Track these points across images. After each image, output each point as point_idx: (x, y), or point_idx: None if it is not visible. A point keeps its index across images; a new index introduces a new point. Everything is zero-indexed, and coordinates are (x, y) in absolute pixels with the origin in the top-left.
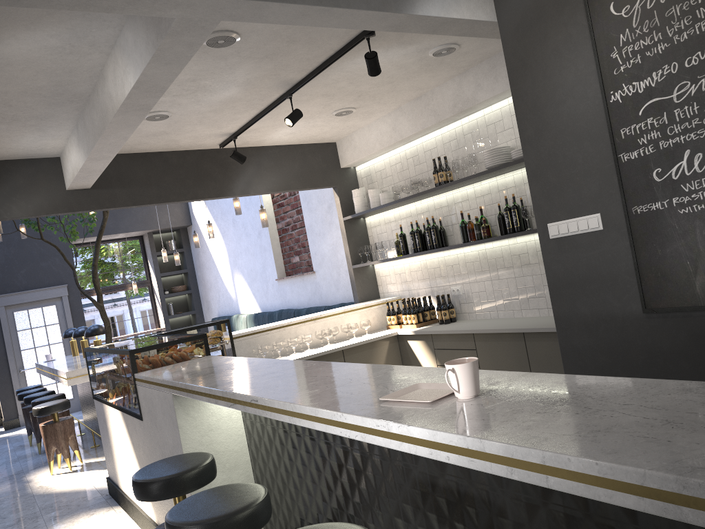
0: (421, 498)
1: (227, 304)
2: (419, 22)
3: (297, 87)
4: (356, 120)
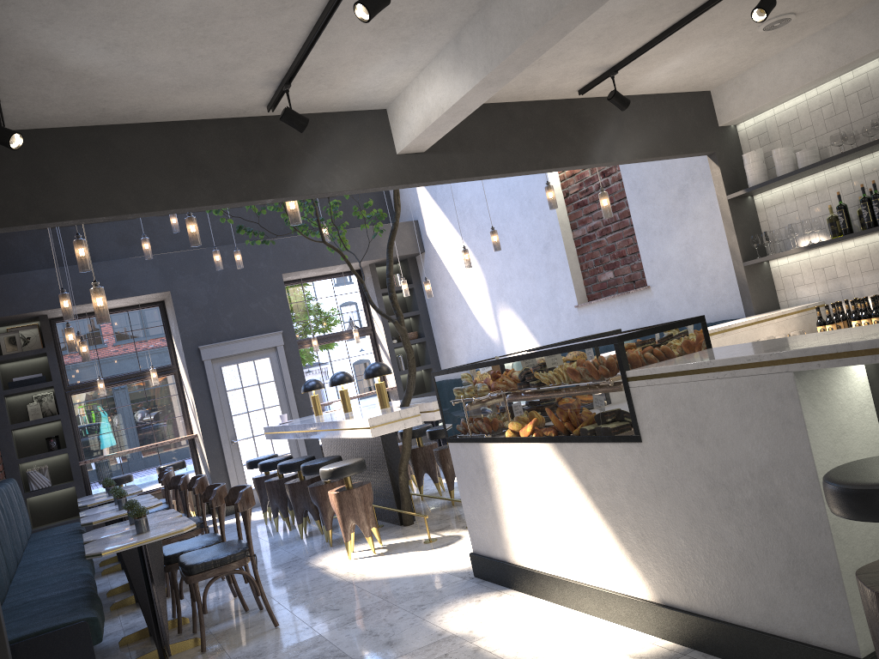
0: None
1: (484, 350)
2: None
3: None
4: (774, 42)
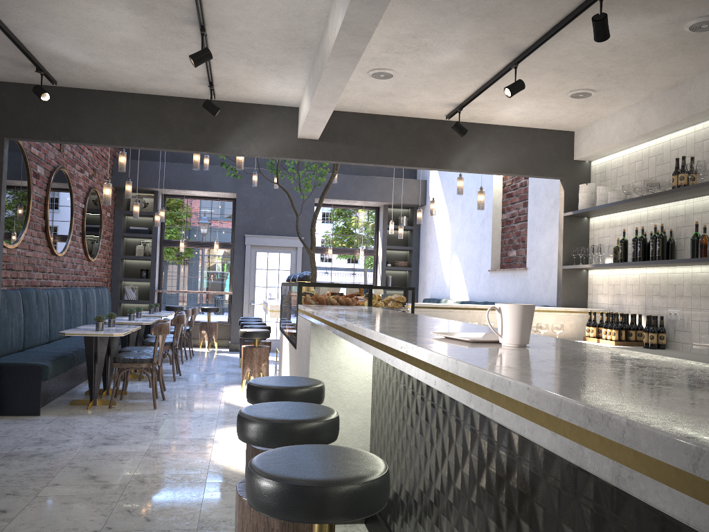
0: (477, 469)
1: (440, 287)
2: None
3: (523, 55)
4: (597, 106)
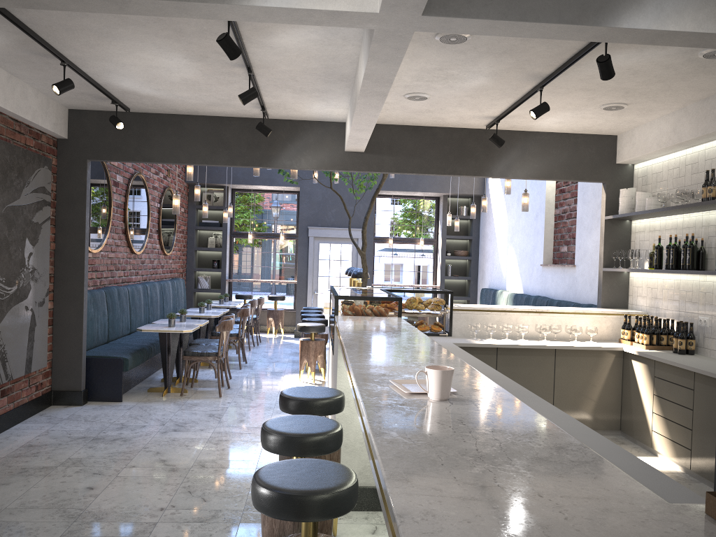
0: None
1: (497, 278)
2: (627, 34)
3: (546, 80)
4: (634, 115)
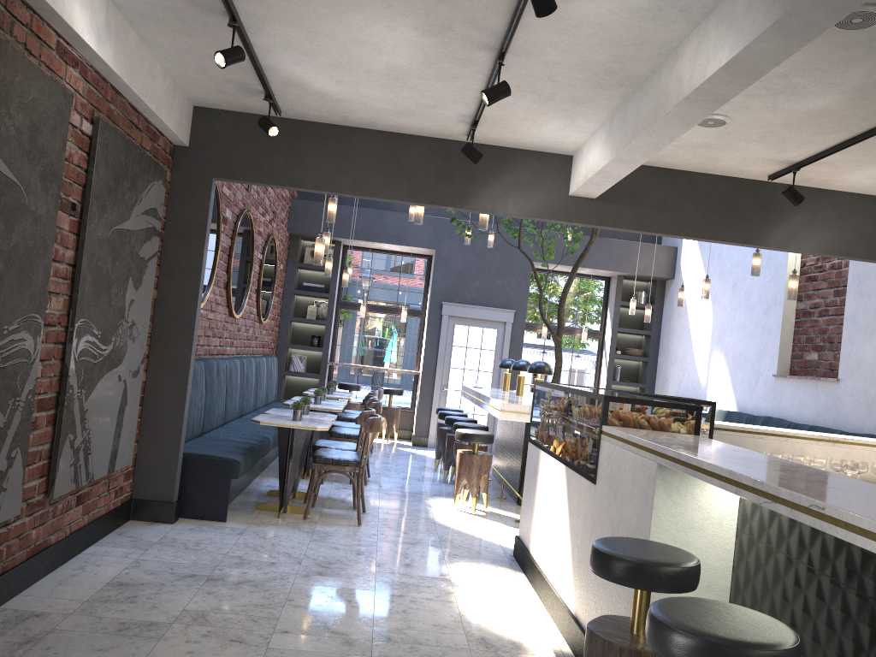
0: None
1: (691, 388)
2: None
3: None
4: None
